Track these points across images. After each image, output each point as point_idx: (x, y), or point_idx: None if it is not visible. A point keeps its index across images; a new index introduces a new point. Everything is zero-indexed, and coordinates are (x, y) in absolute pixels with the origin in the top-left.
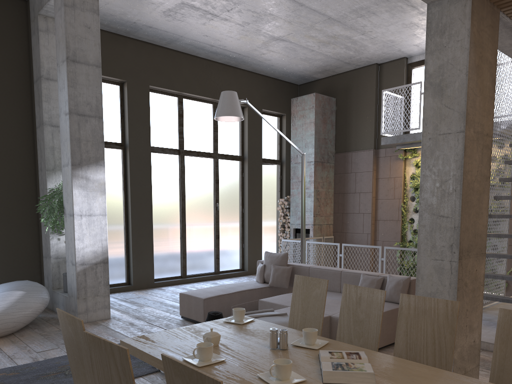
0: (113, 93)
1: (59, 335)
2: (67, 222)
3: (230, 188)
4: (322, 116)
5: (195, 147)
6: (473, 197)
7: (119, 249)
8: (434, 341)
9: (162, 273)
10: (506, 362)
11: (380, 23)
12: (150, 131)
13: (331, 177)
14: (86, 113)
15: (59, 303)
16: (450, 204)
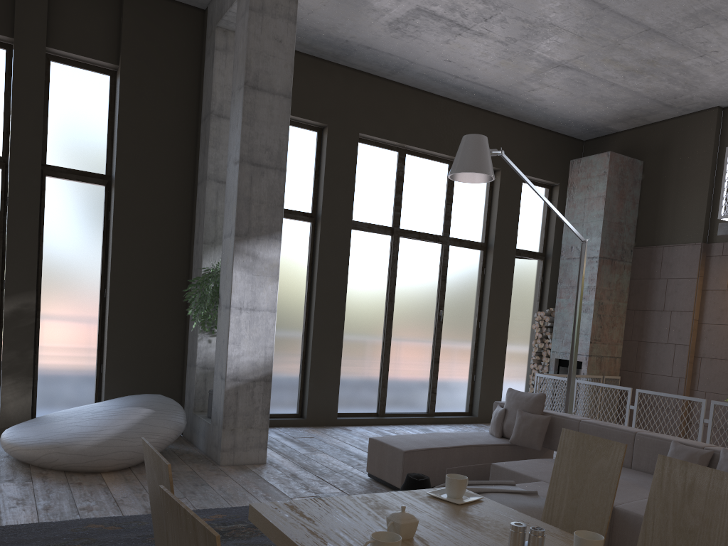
0: (308, 142)
1: (190, 478)
2: (221, 317)
3: (463, 290)
4: (619, 188)
5: (416, 225)
6: None
7: (293, 364)
8: None
9: (350, 406)
10: None
11: None
12: (354, 199)
13: (625, 284)
14: (263, 163)
15: (199, 433)
16: None
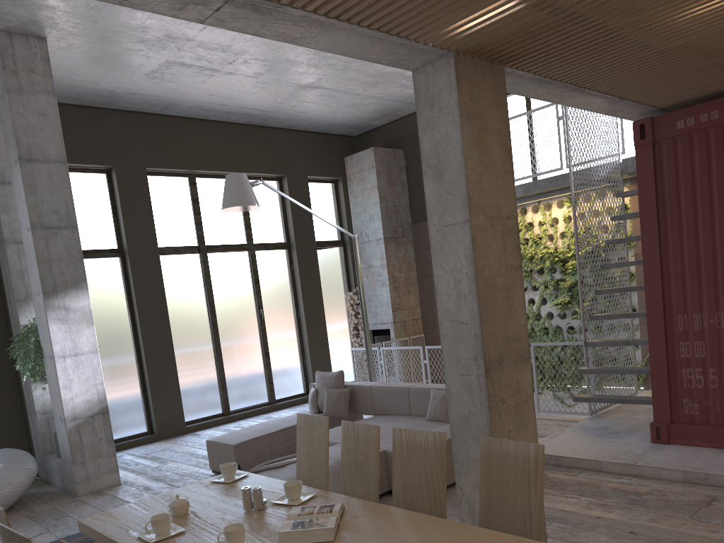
0: (99, 185)
1: (51, 514)
2: (48, 367)
3: (277, 287)
4: (388, 177)
5: (220, 239)
6: (497, 295)
7: (133, 388)
8: (428, 480)
9: (196, 412)
10: (490, 497)
11: None
12: (156, 227)
13: (411, 256)
14: (54, 225)
15: (54, 472)
16: (468, 308)
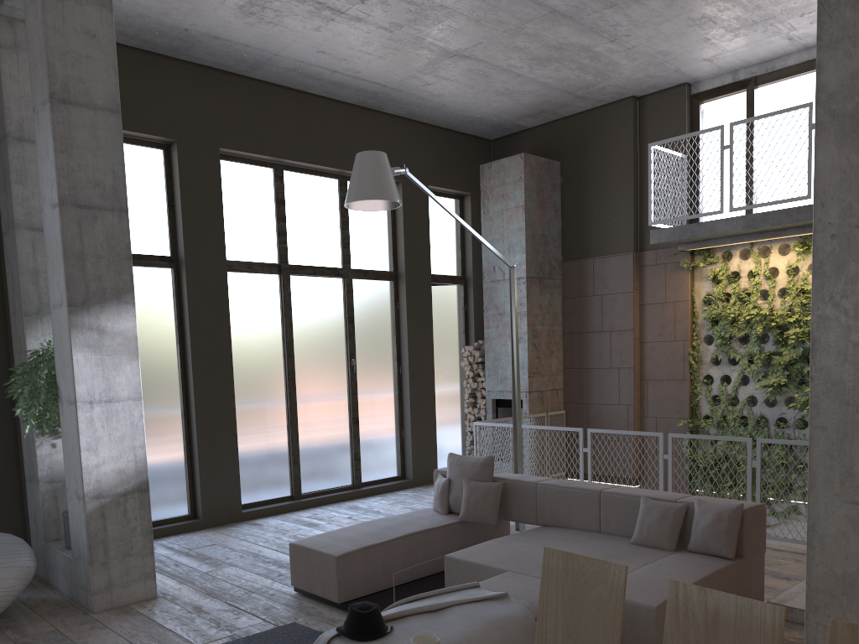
0: (152, 164)
1: (53, 643)
2: (65, 416)
3: (376, 331)
4: (538, 195)
5: (308, 258)
6: None
7: (174, 453)
8: None
9: (257, 492)
10: None
11: (646, 18)
12: (225, 233)
13: (557, 305)
14: (93, 203)
15: (58, 570)
16: None
